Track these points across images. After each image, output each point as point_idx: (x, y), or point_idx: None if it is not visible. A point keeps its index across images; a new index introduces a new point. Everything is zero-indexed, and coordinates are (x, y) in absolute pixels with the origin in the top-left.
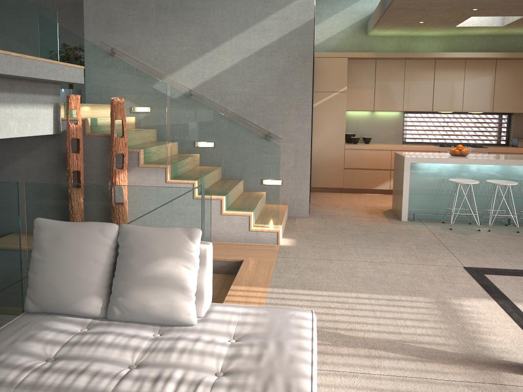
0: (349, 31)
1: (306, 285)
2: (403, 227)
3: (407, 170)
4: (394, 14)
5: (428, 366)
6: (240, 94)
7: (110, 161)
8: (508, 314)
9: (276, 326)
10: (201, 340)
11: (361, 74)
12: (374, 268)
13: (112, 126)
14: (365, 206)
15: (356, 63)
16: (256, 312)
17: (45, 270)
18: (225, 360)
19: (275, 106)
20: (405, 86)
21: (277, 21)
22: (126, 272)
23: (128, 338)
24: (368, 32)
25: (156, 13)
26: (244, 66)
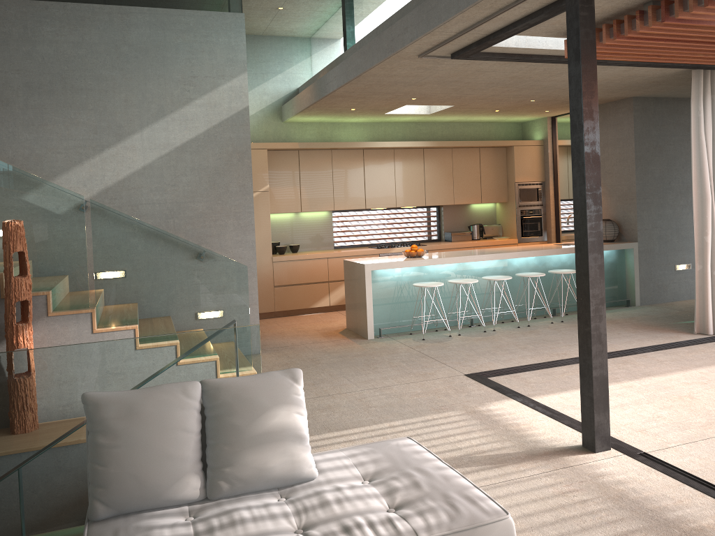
0: (261, 116)
1: (329, 426)
2: (376, 346)
3: (369, 279)
4: (330, 101)
5: (505, 469)
6: (158, 202)
7: (6, 313)
8: (533, 408)
9: (396, 457)
10: (343, 488)
11: (283, 168)
12: (384, 394)
13: (7, 261)
14: (315, 329)
15: (276, 155)
16: (360, 451)
17: (122, 456)
18: (384, 497)
19: (208, 215)
20: (334, 181)
21: (203, 109)
22: (230, 435)
23: (264, 508)
24: (286, 118)
25: (24, 94)
26: (162, 166)
